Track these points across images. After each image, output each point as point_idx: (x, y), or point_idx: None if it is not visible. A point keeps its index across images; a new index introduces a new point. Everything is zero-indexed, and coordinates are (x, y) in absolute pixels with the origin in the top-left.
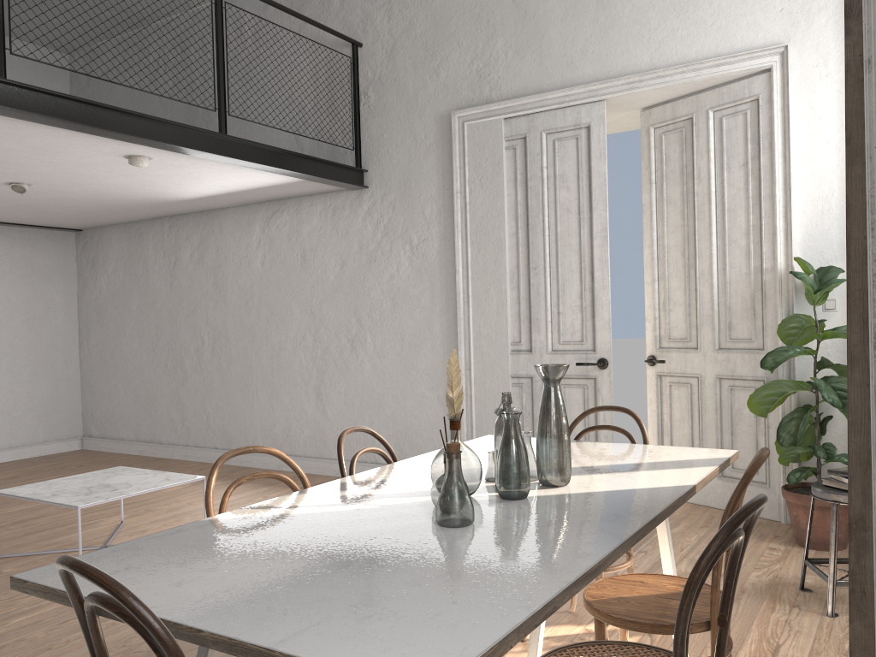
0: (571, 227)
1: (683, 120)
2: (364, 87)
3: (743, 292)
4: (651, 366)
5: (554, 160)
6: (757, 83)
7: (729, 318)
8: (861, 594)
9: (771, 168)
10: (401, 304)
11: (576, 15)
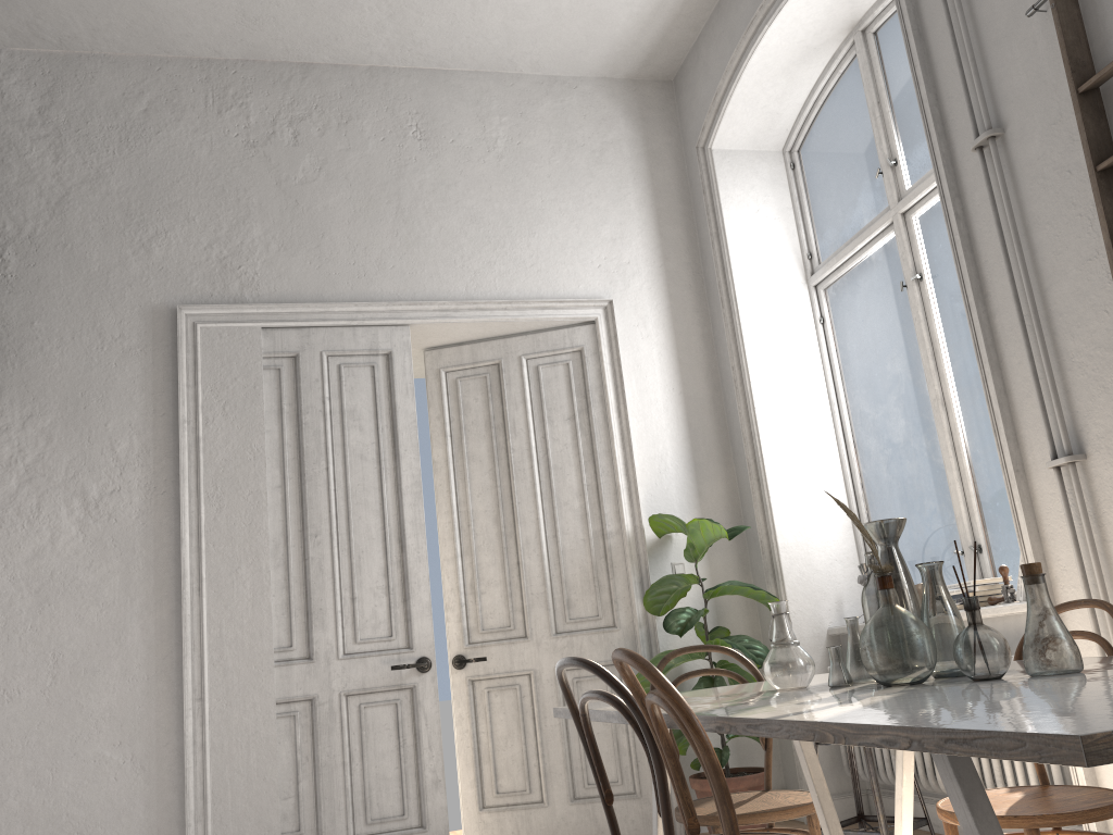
0: (368, 479)
1: (487, 365)
2: None
3: (582, 562)
4: (459, 670)
5: (341, 390)
6: (580, 334)
7: (567, 594)
8: None
9: (605, 422)
10: (58, 600)
11: (369, 221)
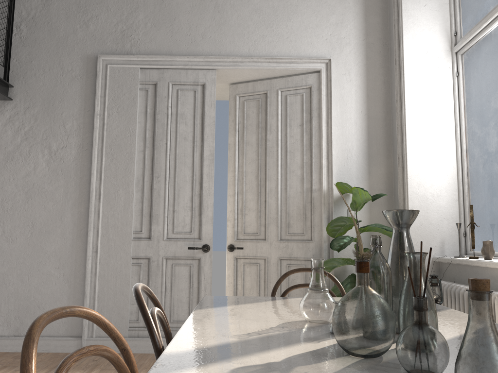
0: (187, 150)
1: (260, 94)
2: (17, 22)
3: (298, 204)
4: (230, 252)
5: (177, 103)
6: (311, 78)
7: (288, 220)
8: None
9: (319, 128)
10: (35, 197)
11: (199, 11)
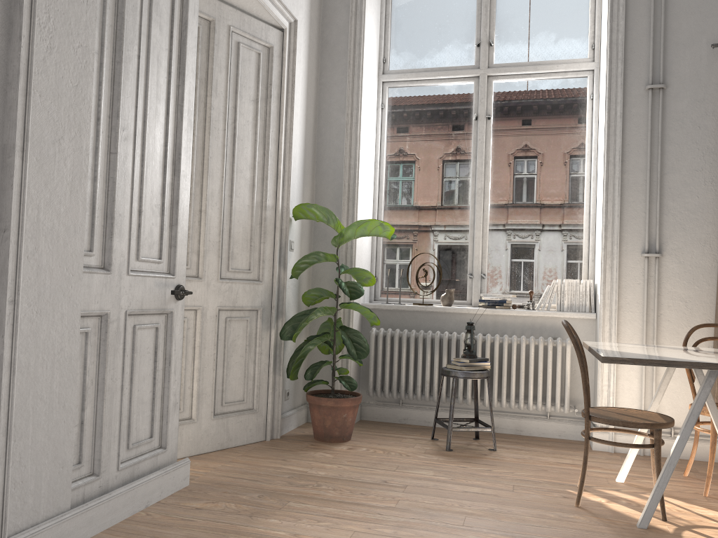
0: (160, 87)
1: (200, 17)
2: None
3: (245, 224)
4: None
5: None
6: (272, 34)
7: (231, 247)
8: None
9: (277, 116)
10: None
11: None
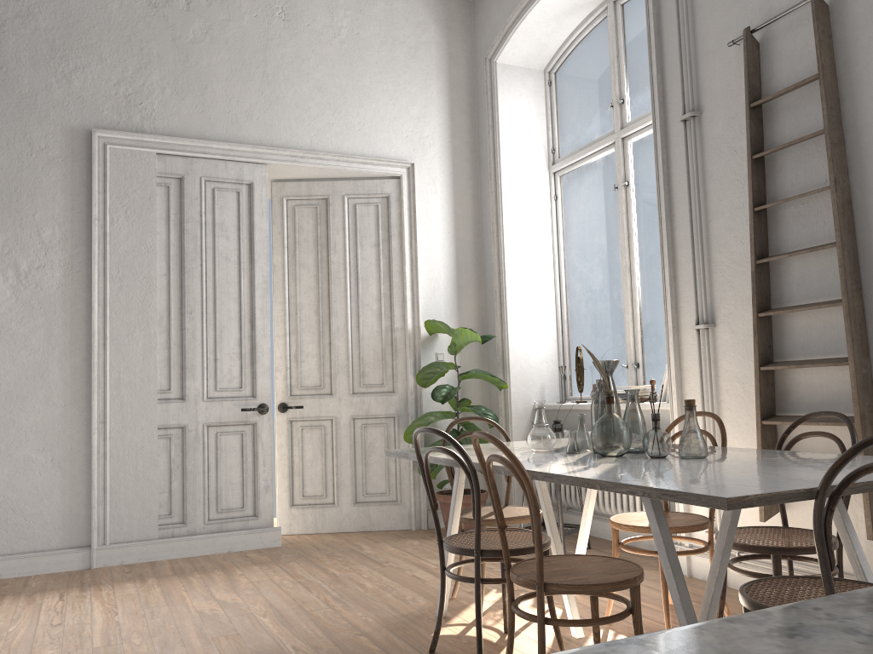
0: (231, 275)
1: (318, 198)
2: None
3: (375, 346)
4: (282, 413)
5: (214, 208)
6: (388, 185)
7: (362, 367)
8: (867, 449)
9: (400, 251)
10: None
11: (241, 80)
